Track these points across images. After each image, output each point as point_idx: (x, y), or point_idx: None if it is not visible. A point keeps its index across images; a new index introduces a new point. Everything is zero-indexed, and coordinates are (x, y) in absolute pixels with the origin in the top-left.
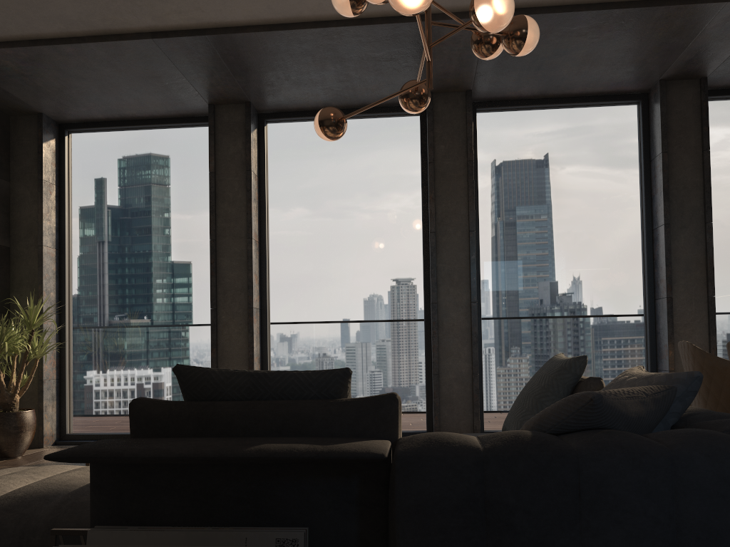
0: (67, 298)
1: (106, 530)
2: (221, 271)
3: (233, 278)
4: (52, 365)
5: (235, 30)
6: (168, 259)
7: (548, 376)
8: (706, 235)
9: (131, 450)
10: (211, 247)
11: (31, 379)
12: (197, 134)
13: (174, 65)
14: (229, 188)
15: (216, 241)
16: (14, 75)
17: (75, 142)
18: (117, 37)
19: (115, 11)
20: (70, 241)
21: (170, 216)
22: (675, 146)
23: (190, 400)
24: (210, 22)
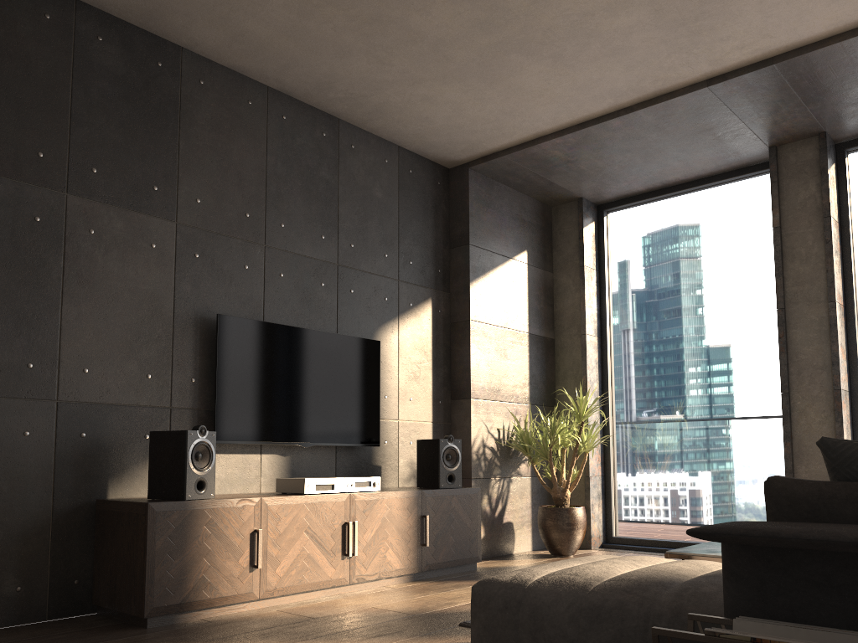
0: (609, 389)
1: (755, 622)
2: (793, 346)
3: (810, 354)
4: (597, 460)
5: (812, 47)
6: (722, 337)
7: None
8: None
9: (788, 530)
10: (778, 318)
11: (580, 474)
12: (753, 186)
13: (730, 111)
14: (799, 243)
15: (784, 309)
16: (560, 164)
17: (614, 222)
18: (667, 96)
19: (667, 68)
20: (611, 328)
21: (723, 287)
22: None
23: (841, 481)
24: (779, 47)
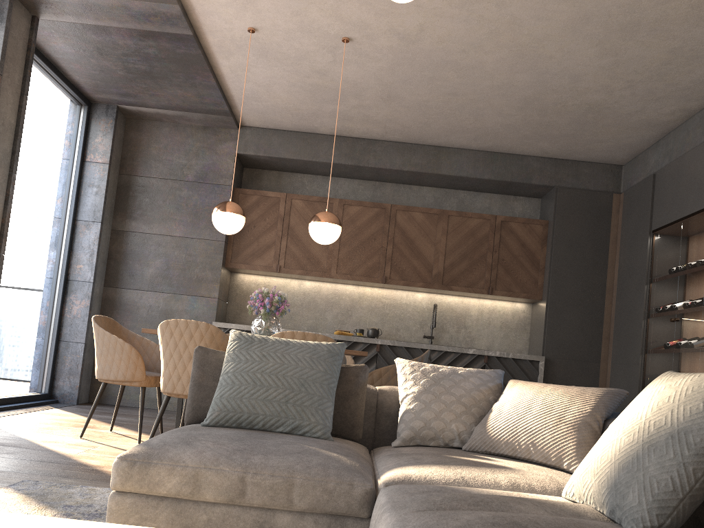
0: None
1: None
2: None
3: None
4: None
5: None
6: None
7: (321, 360)
8: (9, 186)
9: None
10: None
11: None
12: None
13: None
14: None
15: None
16: None
17: None
18: None
19: None
20: None
21: None
22: (6, 73)
23: None
24: None
